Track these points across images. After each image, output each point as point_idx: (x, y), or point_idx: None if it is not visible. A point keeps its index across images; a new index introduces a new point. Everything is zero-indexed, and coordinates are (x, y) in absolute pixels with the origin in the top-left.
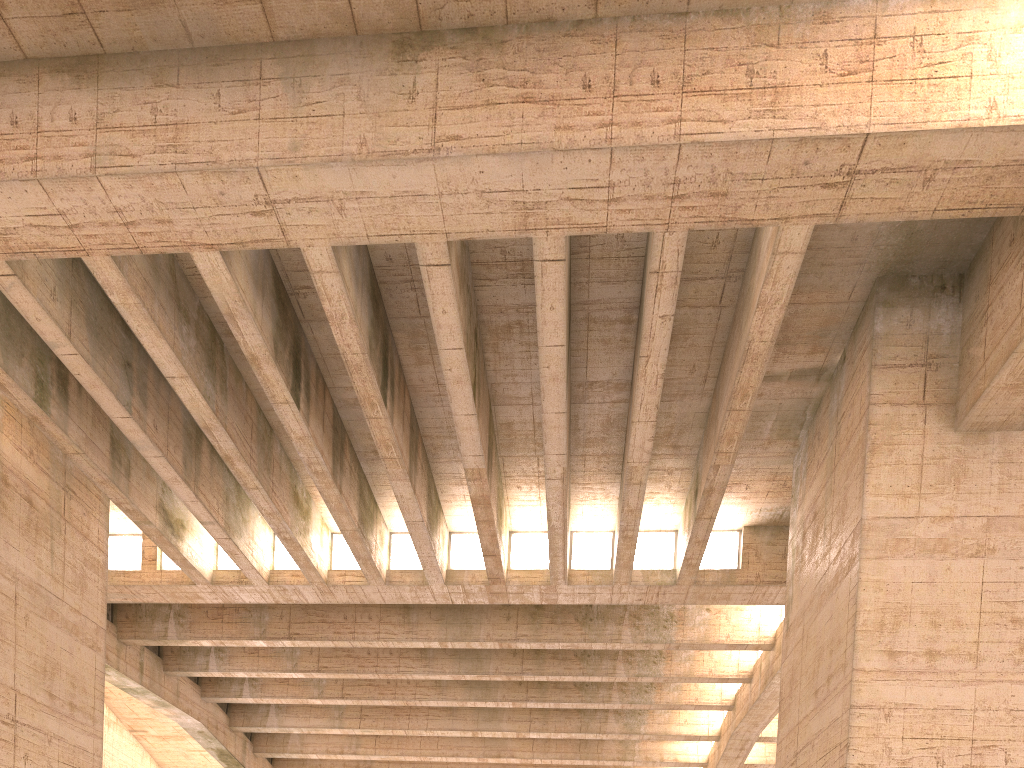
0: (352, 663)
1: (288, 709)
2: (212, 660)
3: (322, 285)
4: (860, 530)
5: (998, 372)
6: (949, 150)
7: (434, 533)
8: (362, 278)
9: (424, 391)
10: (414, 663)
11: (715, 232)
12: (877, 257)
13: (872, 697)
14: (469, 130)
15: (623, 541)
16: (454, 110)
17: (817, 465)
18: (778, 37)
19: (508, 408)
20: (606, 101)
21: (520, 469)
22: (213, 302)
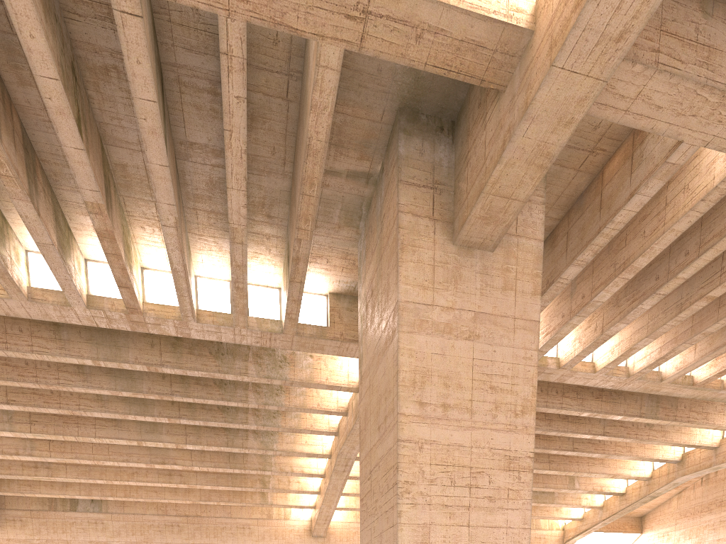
0: (11, 372)
1: None
2: None
3: None
4: (397, 309)
5: (474, 205)
6: (430, 16)
7: (68, 258)
8: None
9: (33, 114)
10: (73, 377)
11: (275, 30)
12: (397, 91)
13: (411, 434)
14: None
15: (236, 291)
16: None
17: (371, 253)
18: None
19: (120, 150)
20: None
21: (141, 211)
22: None
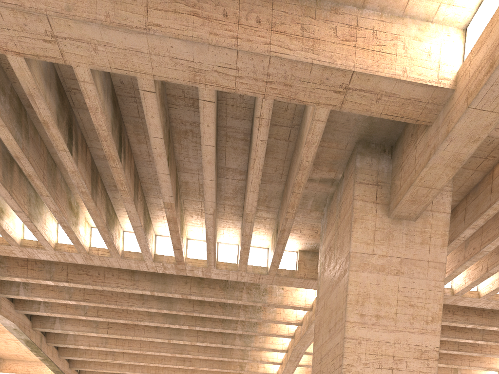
0: (103, 298)
1: (66, 320)
2: (21, 289)
3: (85, 89)
4: (349, 257)
5: (406, 193)
6: (387, 87)
7: (147, 234)
8: (107, 90)
9: (141, 158)
10: (137, 301)
11: (286, 104)
12: (357, 131)
13: (353, 334)
14: (165, 23)
15: (243, 250)
16: (157, 10)
17: (331, 225)
18: (315, 14)
19: (186, 174)
20: (235, 25)
21: (192, 207)
22: (20, 86)
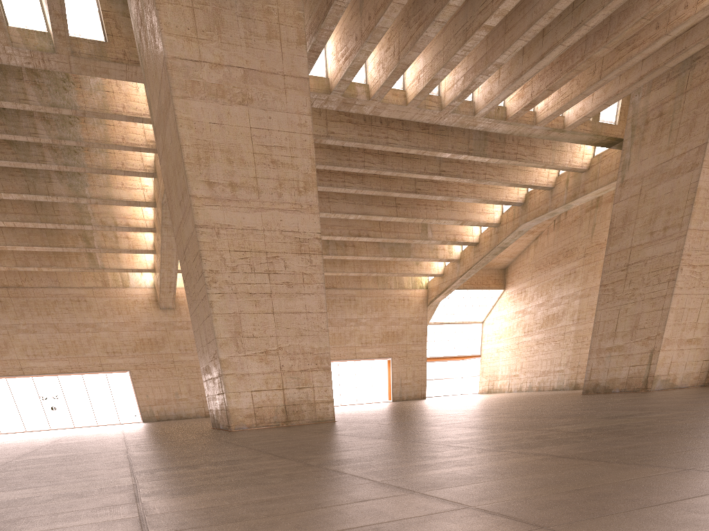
0: None
1: None
2: None
3: None
4: (166, 68)
5: None
6: None
7: None
8: None
9: None
10: None
11: None
12: None
13: (206, 219)
14: None
15: None
16: None
17: None
18: None
19: None
20: None
21: None
22: None
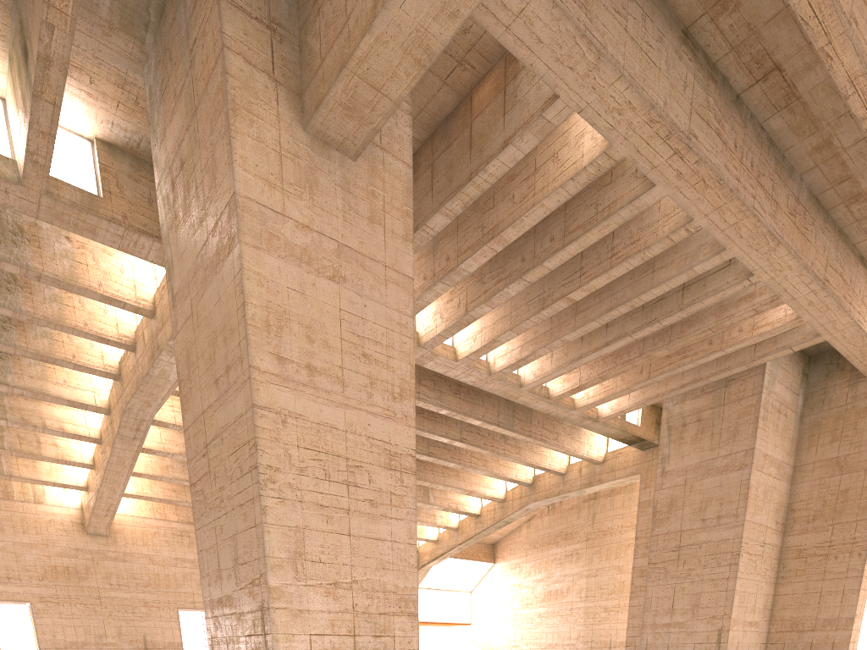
0: None
1: None
2: None
3: None
4: (236, 206)
5: (335, 83)
6: None
7: None
8: None
9: None
10: None
11: None
12: None
13: (270, 400)
14: None
15: None
16: None
17: (175, 96)
18: None
19: None
20: None
21: None
22: None
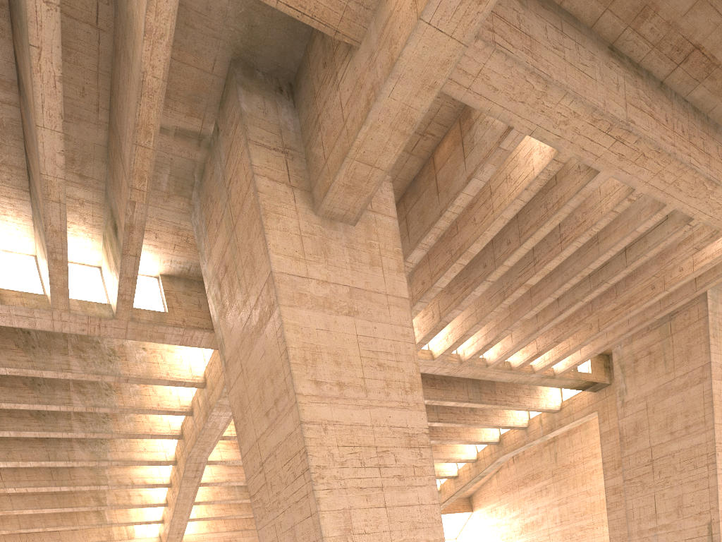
0: None
1: None
2: None
3: None
4: (273, 281)
5: (339, 171)
6: None
7: None
8: None
9: None
10: None
11: None
12: (229, 38)
13: (313, 415)
14: None
15: (54, 264)
16: None
17: (217, 224)
18: None
19: None
20: None
21: None
22: None
